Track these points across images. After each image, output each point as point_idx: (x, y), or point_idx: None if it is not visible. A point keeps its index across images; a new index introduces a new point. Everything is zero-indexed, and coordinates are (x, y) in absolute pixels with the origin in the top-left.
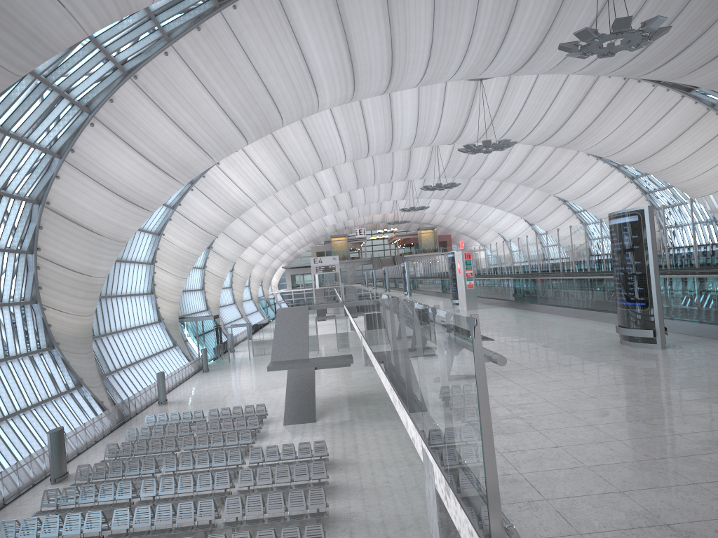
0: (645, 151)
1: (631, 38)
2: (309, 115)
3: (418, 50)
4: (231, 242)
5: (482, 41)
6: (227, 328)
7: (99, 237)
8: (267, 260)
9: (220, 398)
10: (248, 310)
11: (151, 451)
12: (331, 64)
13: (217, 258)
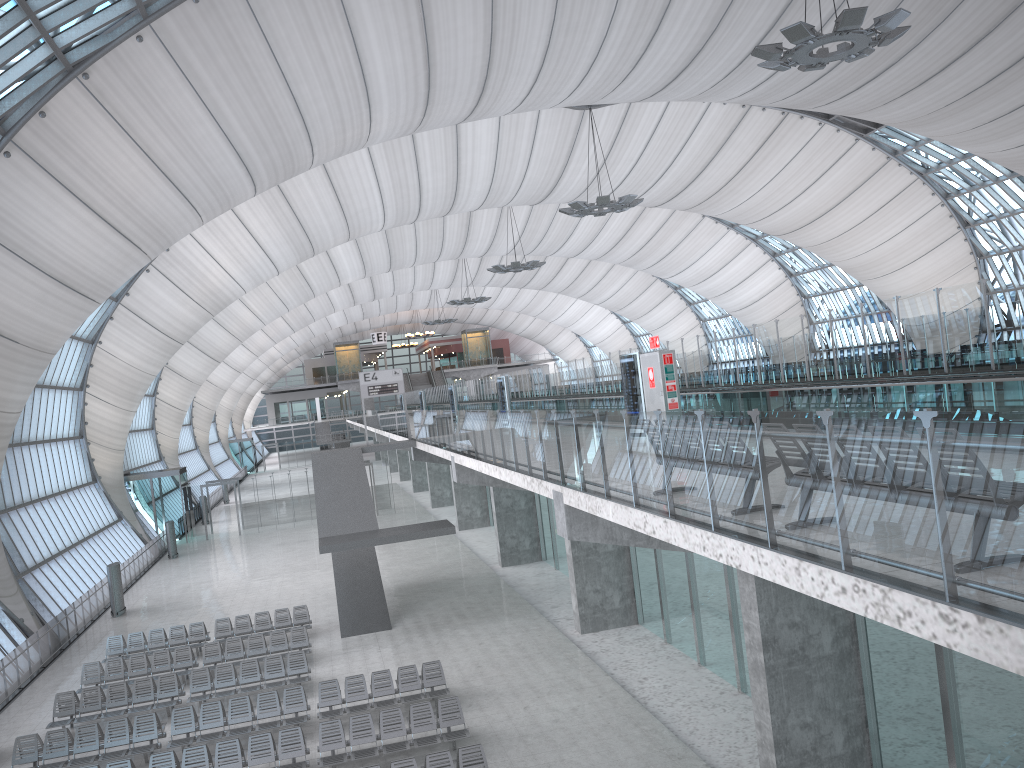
0: (803, 216)
1: (856, 42)
2: (351, 151)
3: (527, 55)
4: (196, 354)
5: (618, 45)
6: (202, 488)
7: (14, 346)
8: (242, 381)
9: (215, 599)
10: (216, 458)
11: (137, 700)
12: (398, 69)
13: (174, 379)
